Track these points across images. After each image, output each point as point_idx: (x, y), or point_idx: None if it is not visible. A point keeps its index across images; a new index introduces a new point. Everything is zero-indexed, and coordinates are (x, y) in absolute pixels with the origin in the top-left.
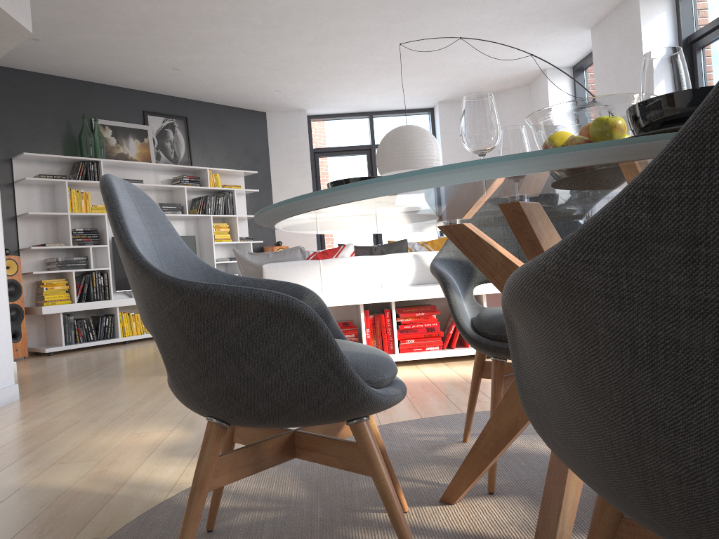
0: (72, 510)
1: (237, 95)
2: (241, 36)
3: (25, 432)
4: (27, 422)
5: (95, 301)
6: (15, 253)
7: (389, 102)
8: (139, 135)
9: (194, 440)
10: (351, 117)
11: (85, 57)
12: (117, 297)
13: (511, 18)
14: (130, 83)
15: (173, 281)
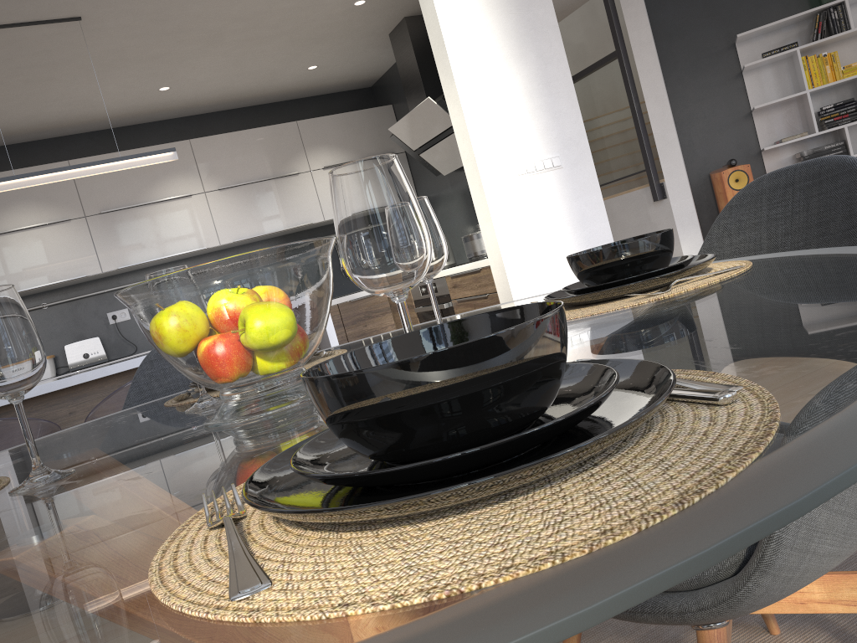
0: None
1: None
2: None
3: None
4: None
5: None
6: (756, 156)
7: None
8: None
9: None
10: None
11: None
12: None
13: None
14: None
15: None
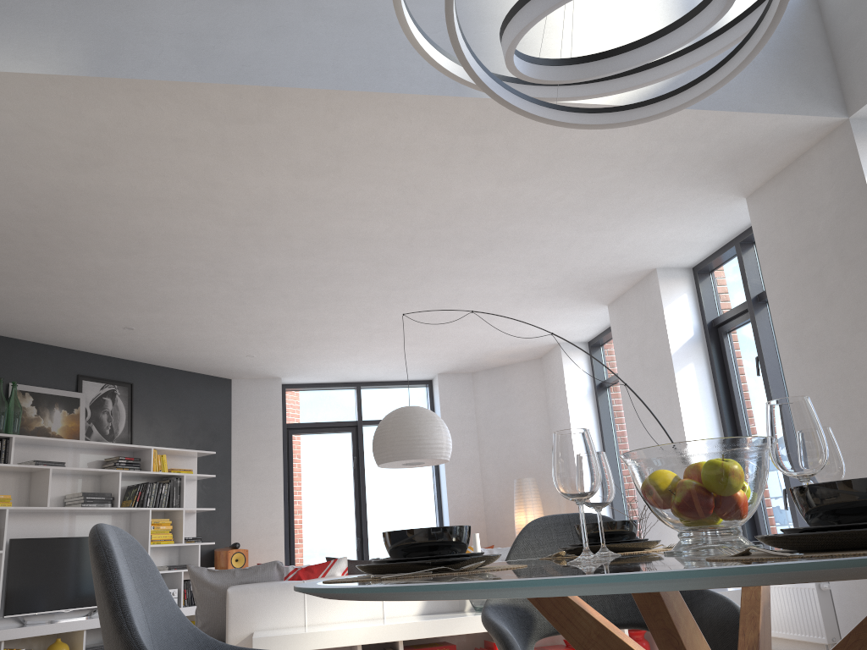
0: None
1: (199, 358)
2: (216, 296)
3: None
4: None
5: None
6: None
7: (381, 372)
8: (68, 404)
9: None
10: (335, 387)
11: (15, 311)
12: (3, 625)
13: (524, 291)
14: (67, 342)
15: None
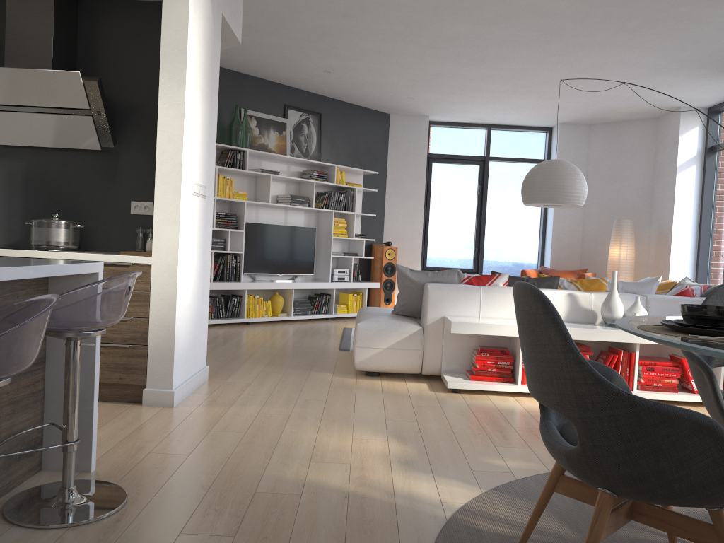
0: (372, 514)
1: (371, 97)
2: (402, 52)
3: (251, 420)
4: (242, 409)
5: (228, 282)
6: None
7: (511, 118)
8: (279, 127)
9: (417, 455)
10: (469, 127)
11: (250, 54)
12: (242, 279)
13: (668, 63)
14: (279, 78)
15: (627, 396)
